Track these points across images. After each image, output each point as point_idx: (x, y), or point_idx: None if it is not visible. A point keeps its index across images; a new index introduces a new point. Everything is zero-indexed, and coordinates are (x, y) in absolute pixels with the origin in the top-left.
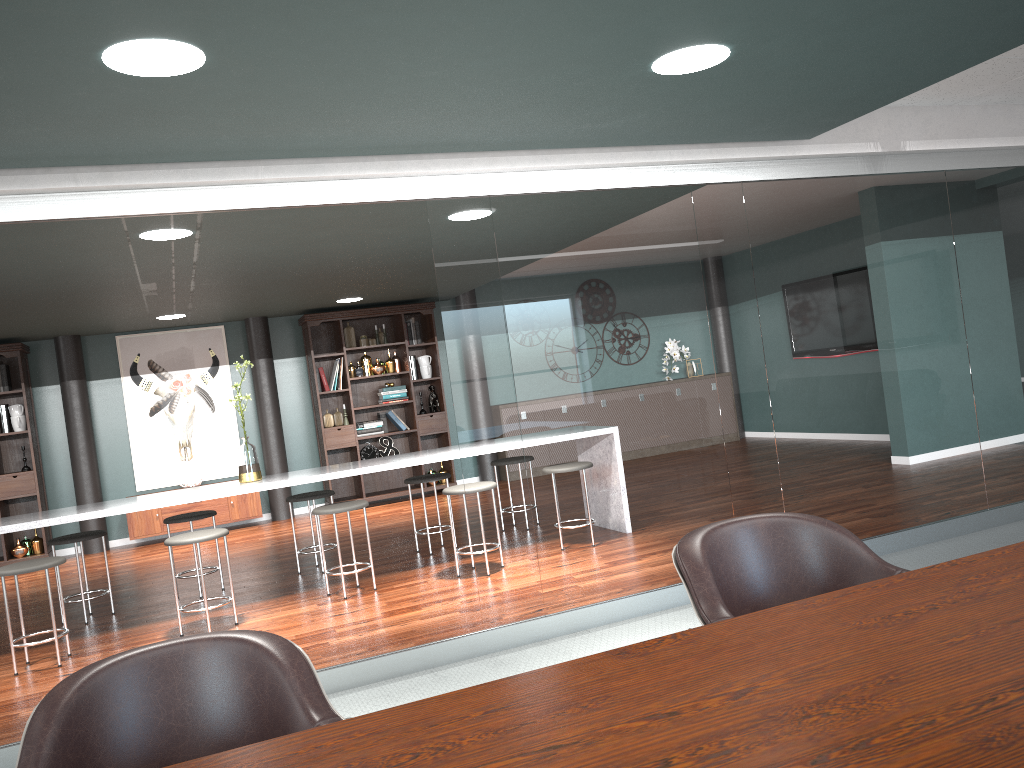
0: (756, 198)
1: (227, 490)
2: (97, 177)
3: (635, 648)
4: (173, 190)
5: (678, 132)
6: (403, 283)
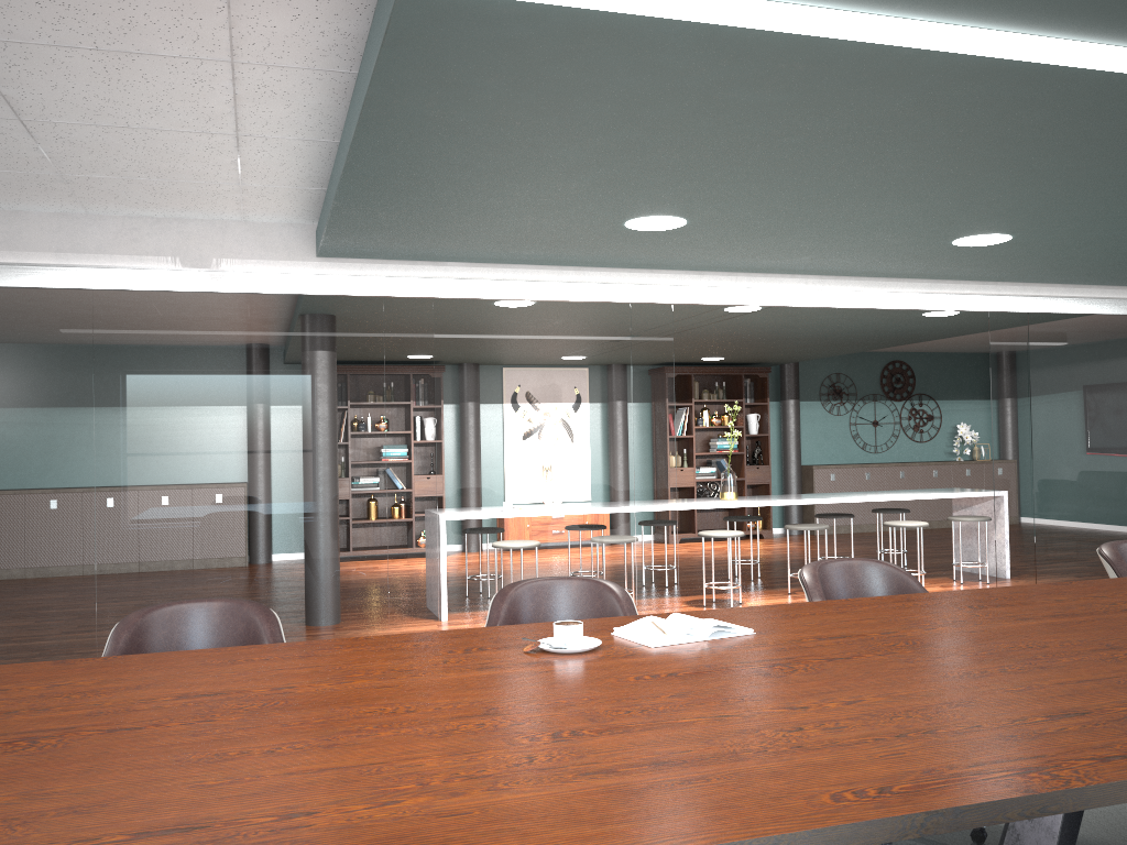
0: None
1: (730, 502)
2: (817, 282)
3: None
4: (849, 293)
5: None
6: (779, 350)
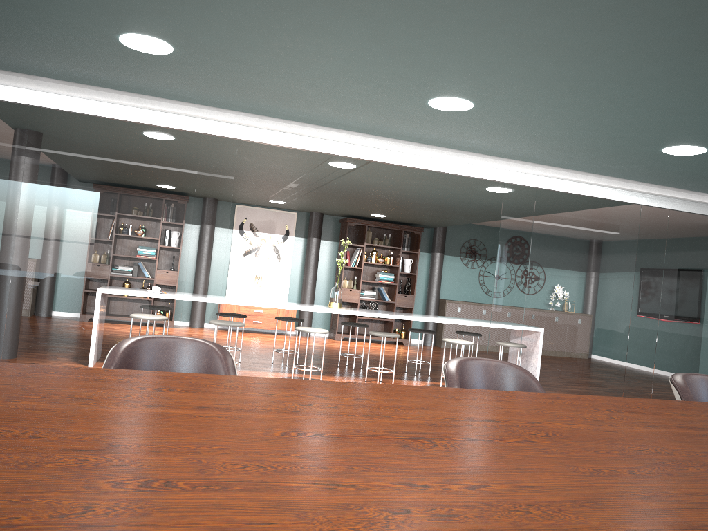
0: (675, 220)
1: (328, 309)
2: (359, 138)
3: (683, 401)
4: (388, 151)
5: (647, 177)
6: (418, 214)
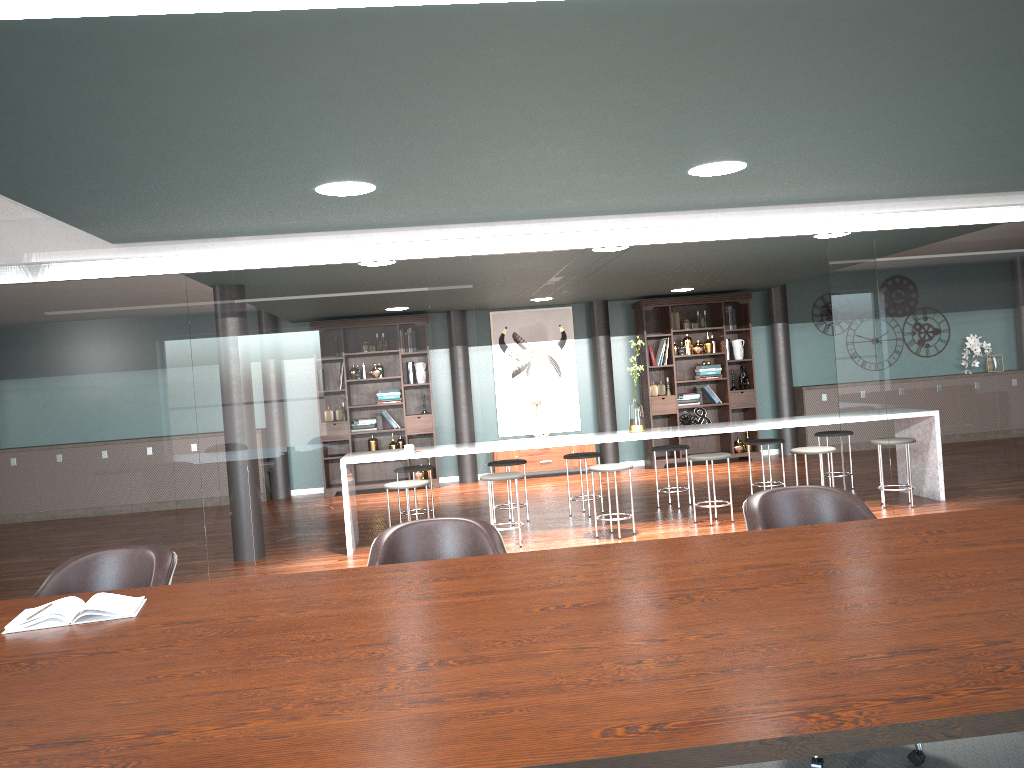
0: None
1: (627, 436)
2: (618, 221)
3: None
4: (660, 228)
5: None
6: (736, 278)
